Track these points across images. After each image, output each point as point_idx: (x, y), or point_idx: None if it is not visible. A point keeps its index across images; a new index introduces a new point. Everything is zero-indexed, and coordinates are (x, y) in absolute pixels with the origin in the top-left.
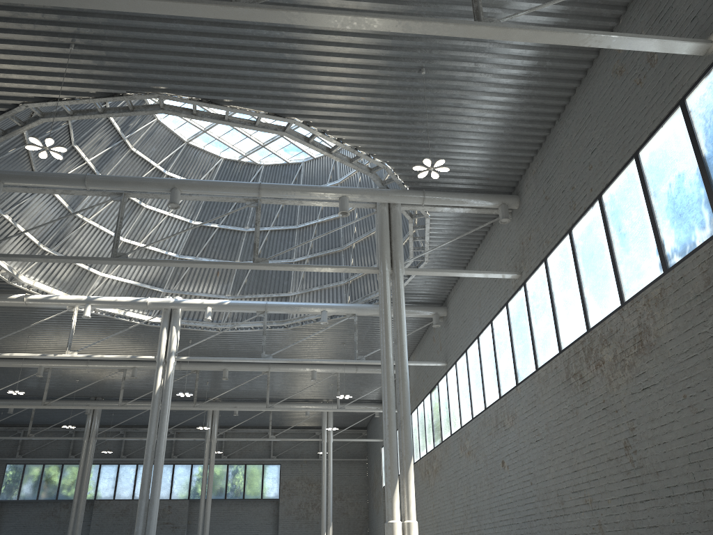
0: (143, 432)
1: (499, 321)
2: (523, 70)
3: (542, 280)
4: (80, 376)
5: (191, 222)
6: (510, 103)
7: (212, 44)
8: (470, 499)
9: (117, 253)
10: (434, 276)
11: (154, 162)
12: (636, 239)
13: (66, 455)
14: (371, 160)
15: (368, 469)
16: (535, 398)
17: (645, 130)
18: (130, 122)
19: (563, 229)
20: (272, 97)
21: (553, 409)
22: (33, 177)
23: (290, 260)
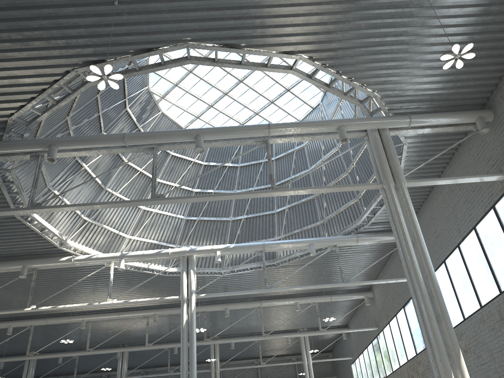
0: (159, 371)
1: (485, 224)
2: None
3: None
4: (112, 327)
5: (193, 190)
6: (494, 13)
7: None
8: None
9: (155, 194)
10: None
11: None
12: None
13: None
14: (364, 90)
15: None
16: None
17: None
18: (143, 114)
19: None
20: (284, 34)
21: None
22: (82, 140)
23: (273, 211)
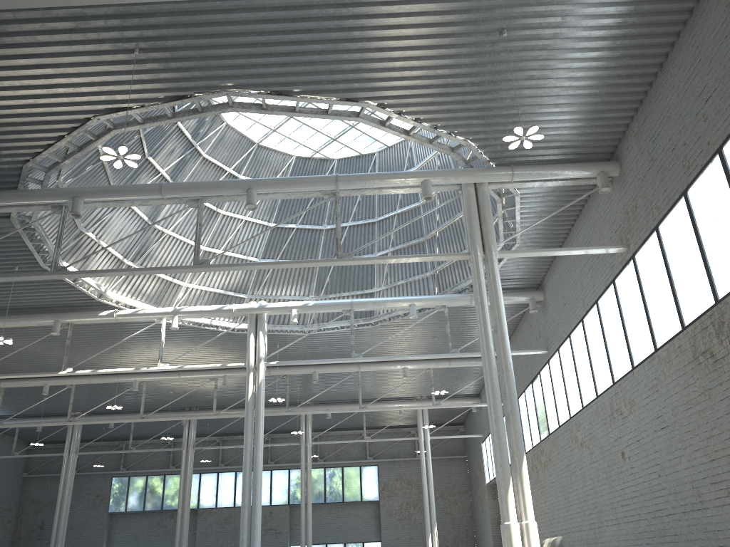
0: (239, 440)
1: (606, 300)
2: (618, 17)
3: (654, 251)
4: (173, 388)
5: (269, 225)
6: (604, 58)
7: (277, 31)
8: (587, 494)
9: (199, 260)
10: (528, 259)
11: (227, 167)
12: None
13: (167, 466)
14: (452, 138)
15: (469, 466)
16: (656, 381)
17: None
18: (200, 129)
19: (676, 192)
20: (343, 81)
21: (680, 393)
22: (111, 191)
23: (372, 254)
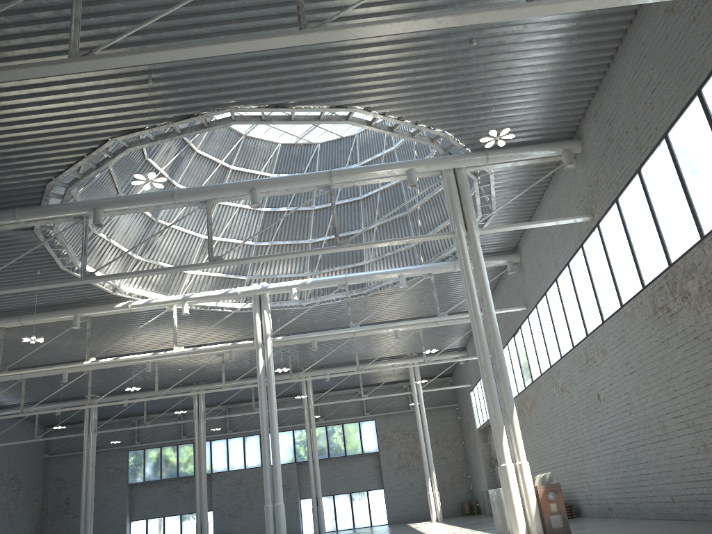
0: (244, 407)
1: (576, 263)
2: (572, 22)
3: (615, 220)
4: (182, 365)
5: (261, 210)
6: (562, 55)
7: (274, 55)
8: (569, 432)
9: (213, 257)
10: None
11: (218, 160)
12: (708, 175)
13: (179, 436)
14: (432, 131)
15: (459, 413)
16: (623, 333)
17: (706, 67)
18: None
19: (632, 169)
20: (333, 91)
21: (644, 342)
22: (128, 201)
23: (359, 230)
